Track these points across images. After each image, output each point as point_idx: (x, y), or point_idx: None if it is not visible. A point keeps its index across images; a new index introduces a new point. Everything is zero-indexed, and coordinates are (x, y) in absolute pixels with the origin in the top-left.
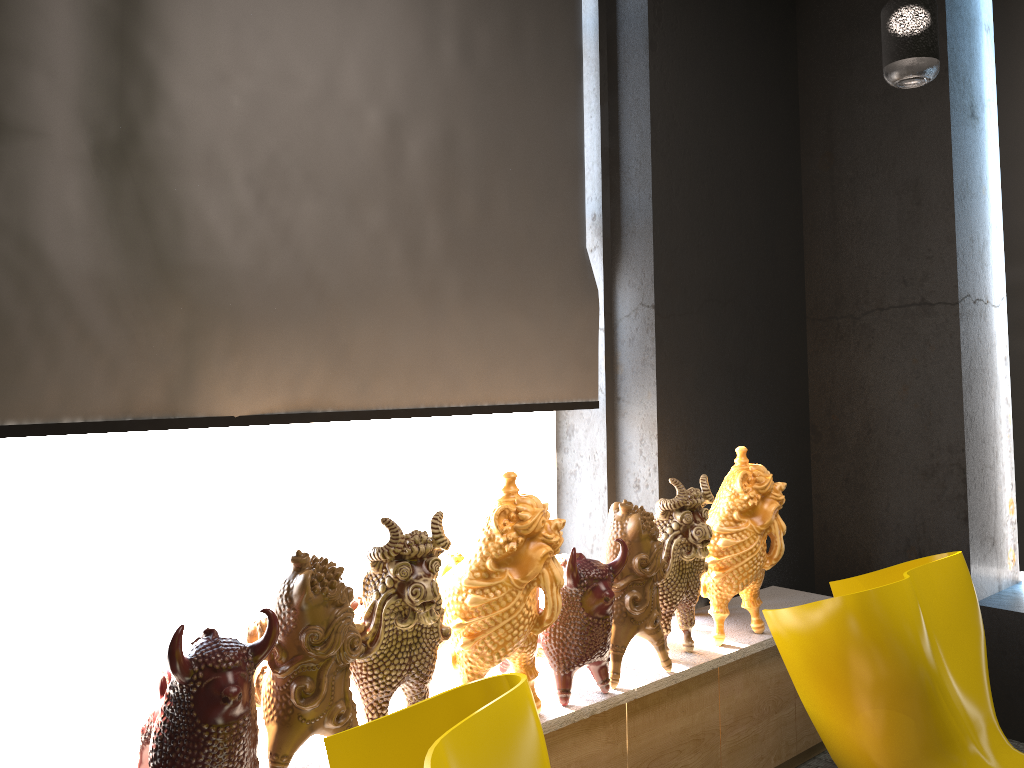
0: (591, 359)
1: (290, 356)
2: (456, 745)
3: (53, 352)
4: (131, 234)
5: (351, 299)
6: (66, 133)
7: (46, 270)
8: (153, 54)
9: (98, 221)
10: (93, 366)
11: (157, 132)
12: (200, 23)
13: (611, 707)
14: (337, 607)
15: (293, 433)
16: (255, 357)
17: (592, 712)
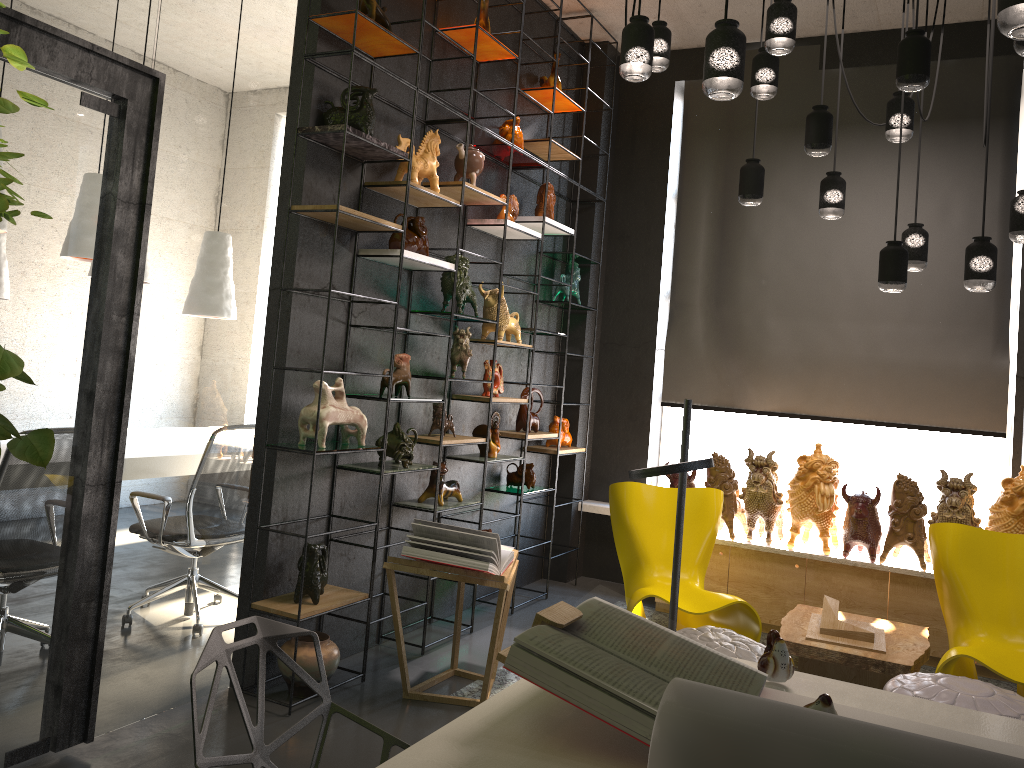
0: (999, 405)
1: (782, 388)
2: (674, 492)
3: (691, 380)
4: (719, 338)
5: (816, 364)
6: (700, 303)
7: (690, 352)
8: (730, 270)
9: (709, 334)
10: (704, 386)
11: (730, 299)
12: (748, 253)
13: (868, 567)
14: (720, 472)
15: (812, 426)
16: (765, 387)
17: (854, 564)
